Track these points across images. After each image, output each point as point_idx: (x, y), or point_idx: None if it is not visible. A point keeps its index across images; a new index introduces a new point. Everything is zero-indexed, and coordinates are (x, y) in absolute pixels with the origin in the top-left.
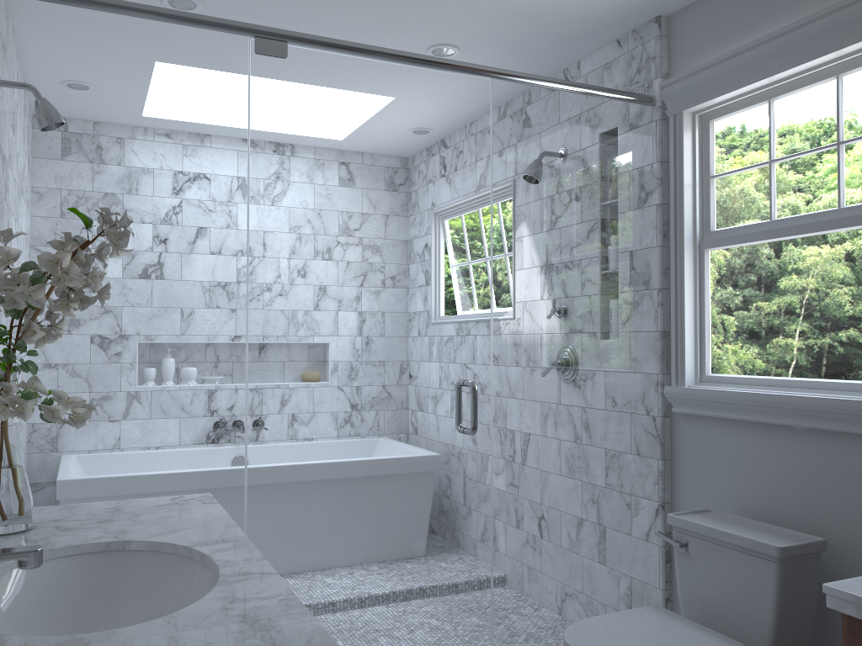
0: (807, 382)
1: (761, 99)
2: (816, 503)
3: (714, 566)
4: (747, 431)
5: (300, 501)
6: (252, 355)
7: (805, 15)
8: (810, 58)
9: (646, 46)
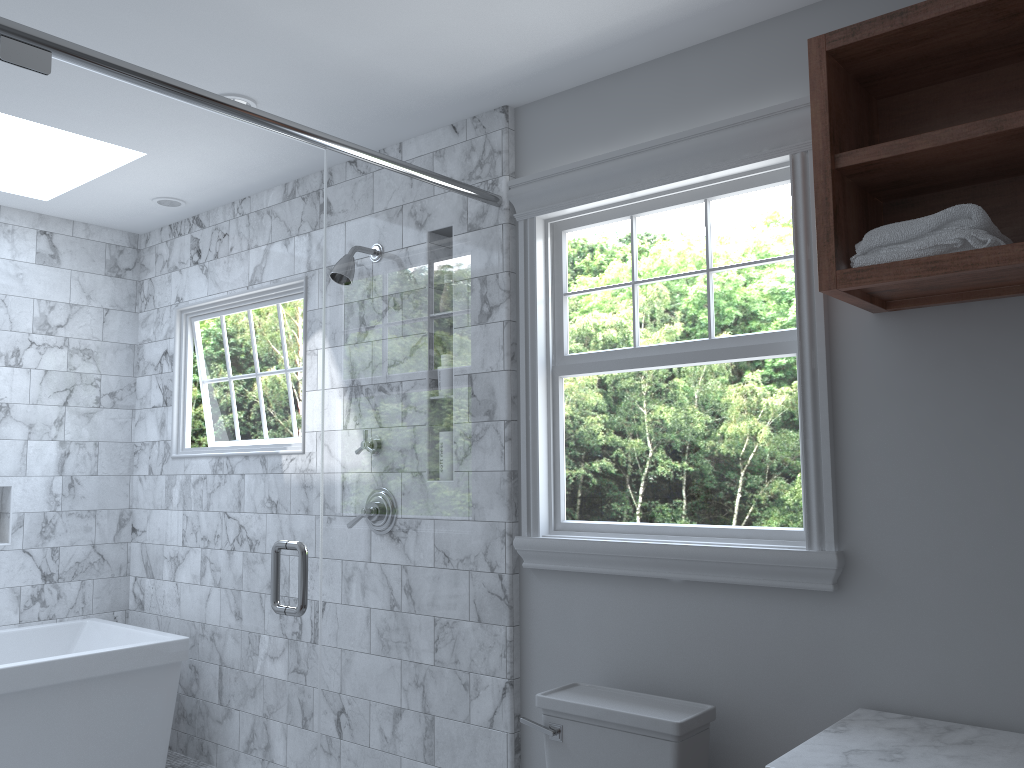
0: (681, 528)
1: (622, 214)
2: (695, 665)
3: (596, 753)
4: (614, 587)
5: None
6: None
7: (675, 131)
8: (683, 177)
9: (491, 138)
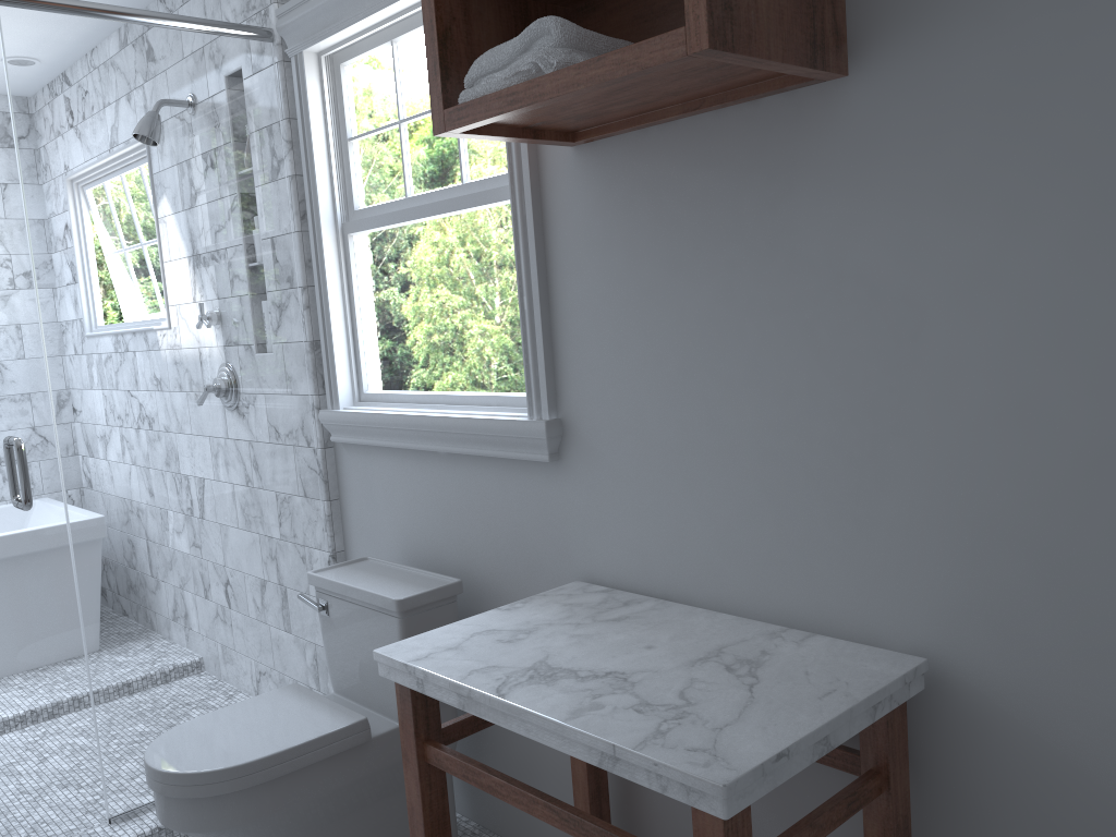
0: (449, 396)
1: (384, 40)
2: (462, 537)
3: (351, 628)
4: (400, 460)
5: None
6: None
7: None
8: None
9: None
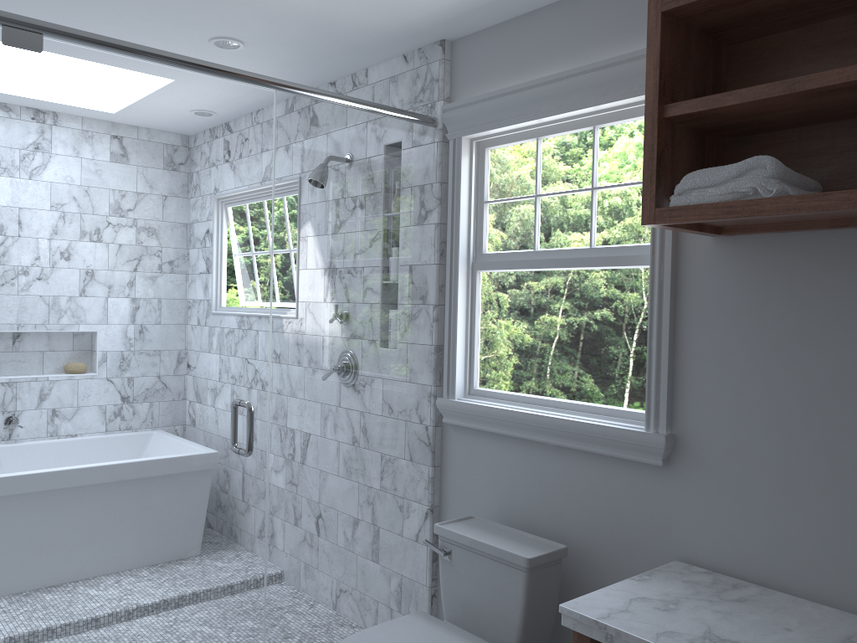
0: (558, 402)
1: (530, 136)
2: (561, 511)
3: (473, 573)
4: (507, 444)
5: (62, 499)
6: (7, 335)
7: (570, 67)
8: (572, 108)
9: (431, 67)
